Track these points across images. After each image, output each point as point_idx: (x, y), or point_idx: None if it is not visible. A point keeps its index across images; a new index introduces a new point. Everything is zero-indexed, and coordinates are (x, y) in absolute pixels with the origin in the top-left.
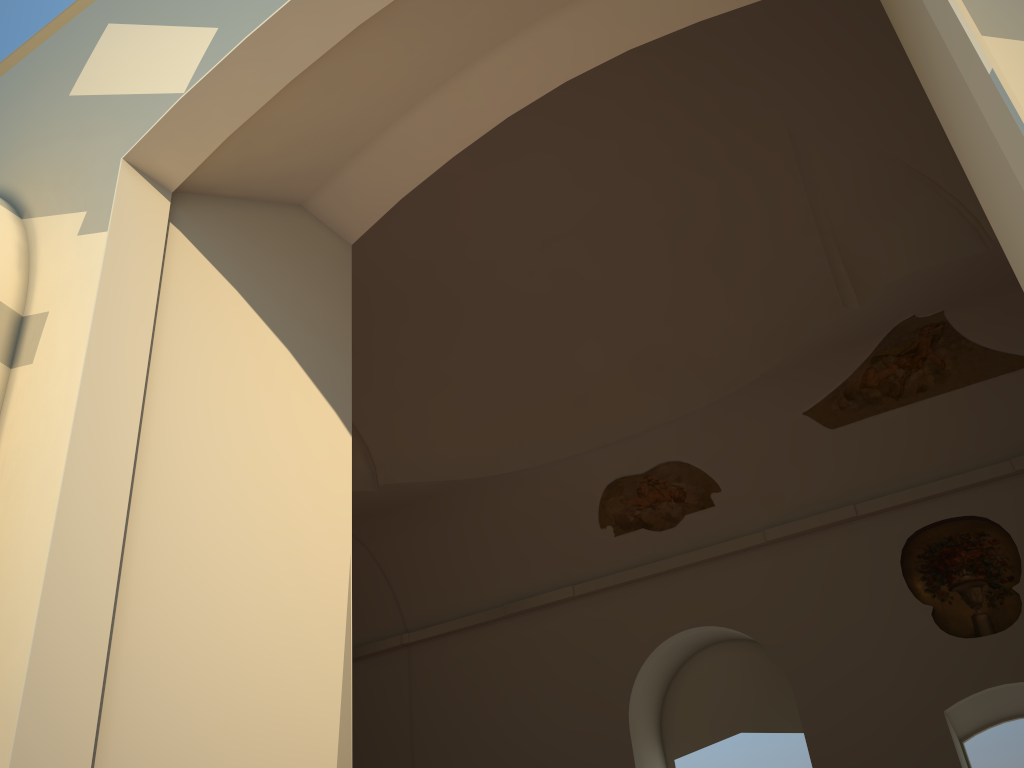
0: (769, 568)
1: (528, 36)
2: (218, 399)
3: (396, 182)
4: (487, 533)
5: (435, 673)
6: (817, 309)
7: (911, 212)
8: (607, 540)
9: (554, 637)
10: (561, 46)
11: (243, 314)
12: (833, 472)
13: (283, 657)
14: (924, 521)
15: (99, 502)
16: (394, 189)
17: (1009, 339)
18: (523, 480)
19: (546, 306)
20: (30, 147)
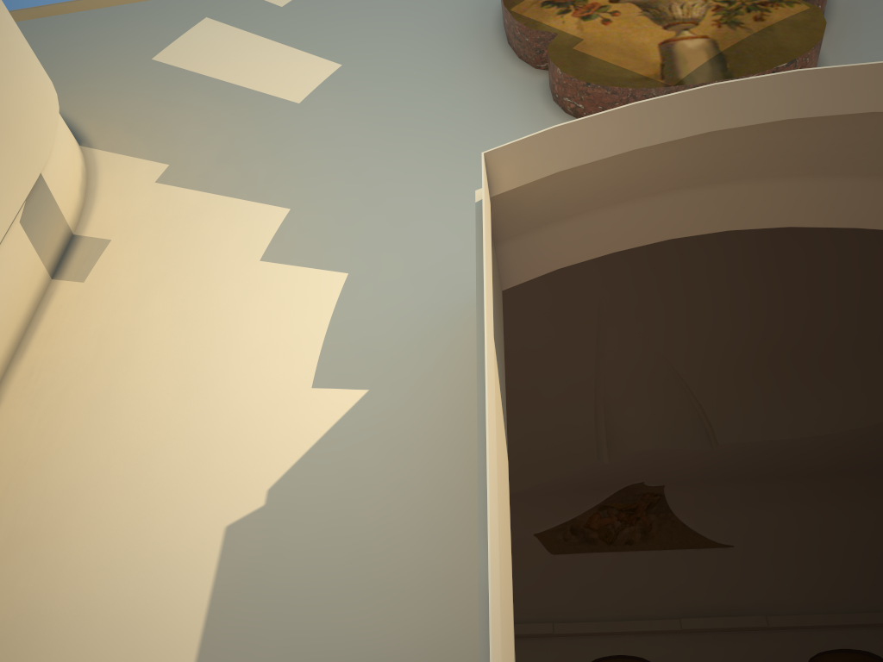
0: None
1: (732, 187)
2: None
3: (564, 254)
4: None
5: None
6: (575, 454)
7: (665, 403)
8: None
9: None
10: (747, 204)
11: None
12: (543, 591)
13: None
14: (604, 652)
15: (493, 465)
16: (559, 259)
17: (702, 522)
18: None
19: None
20: (96, 86)
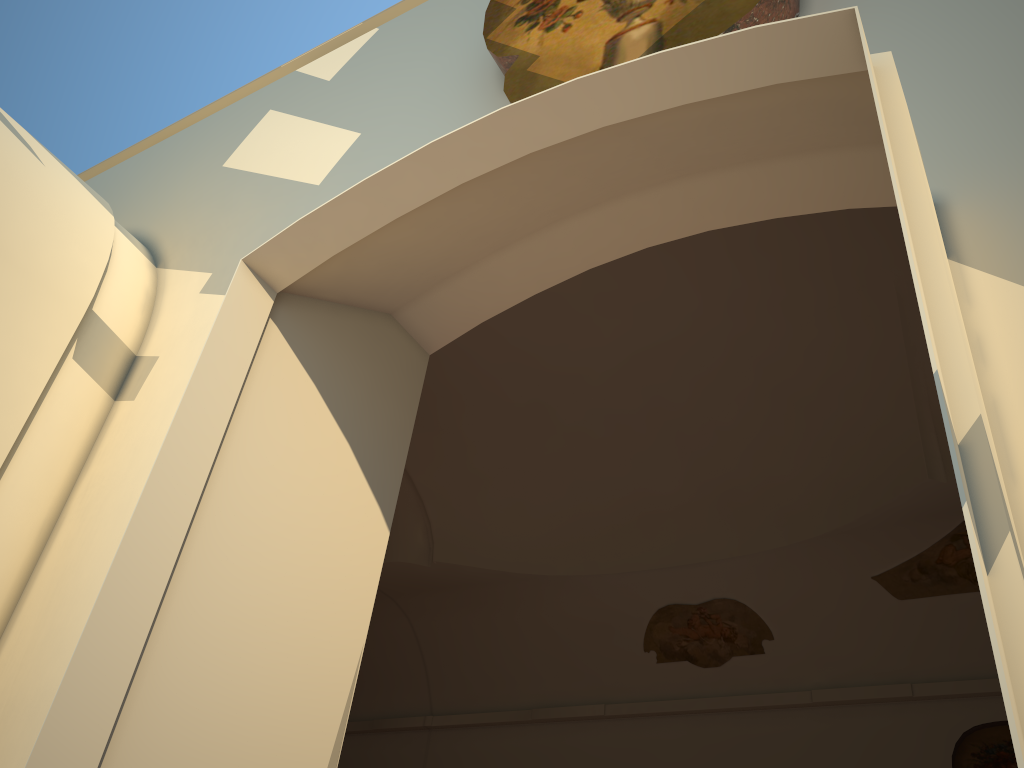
0: (810, 731)
1: (618, 204)
2: (275, 480)
3: (479, 307)
4: (529, 632)
5: (450, 763)
6: (901, 475)
7: None
8: (648, 665)
9: (576, 753)
10: (647, 217)
11: (315, 406)
12: (894, 645)
13: (279, 728)
14: (984, 718)
15: (150, 558)
16: (476, 313)
17: None
18: (575, 586)
19: (629, 419)
20: (179, 205)
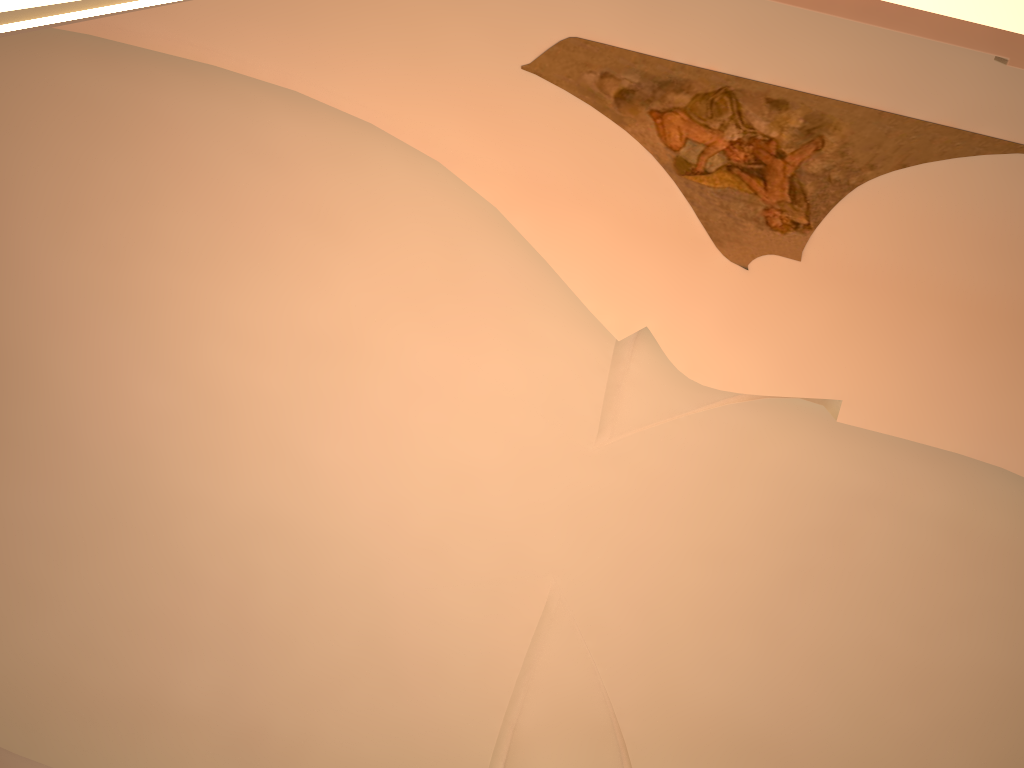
0: None
1: None
2: None
3: None
4: None
5: None
6: None
7: (591, 760)
8: None
9: None
10: None
11: None
12: None
13: None
14: None
15: None
16: None
17: None
18: None
19: (202, 591)
20: None
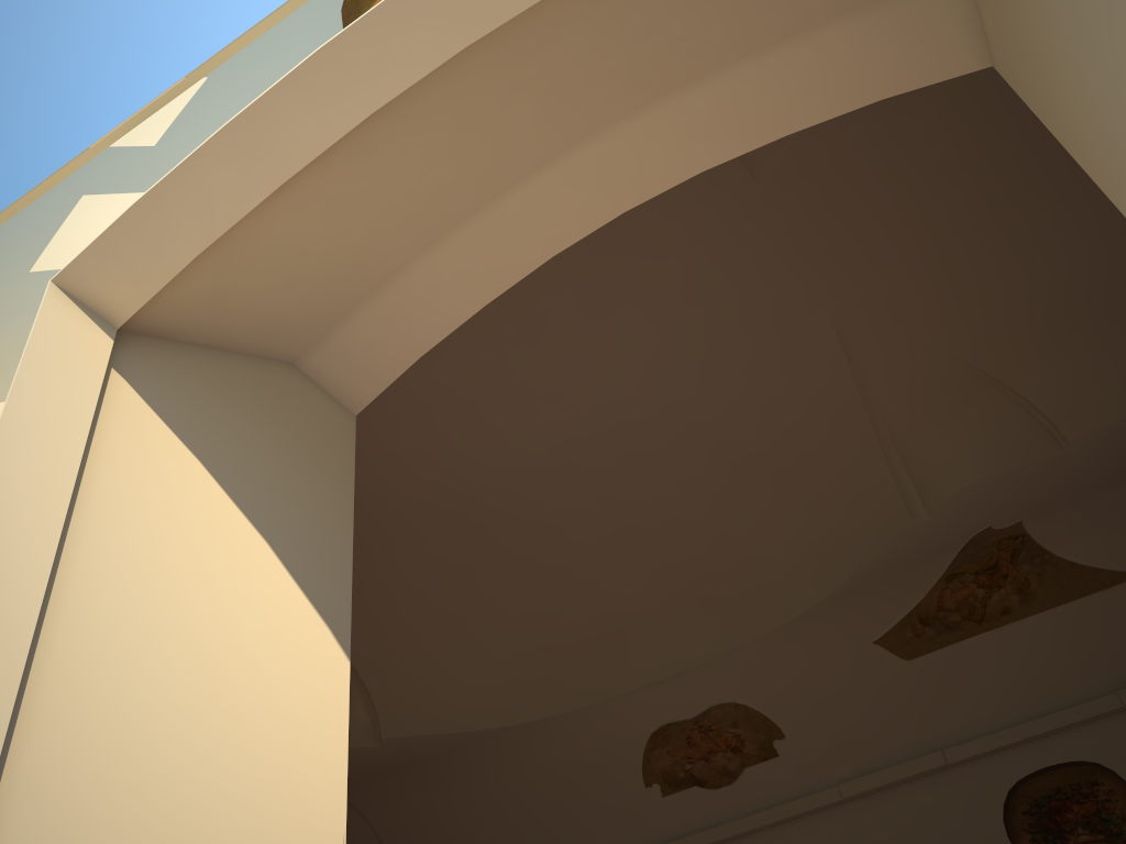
0: (848, 832)
1: (579, 154)
2: (161, 605)
3: (414, 336)
4: (510, 796)
5: None
6: (881, 521)
7: (976, 413)
8: (654, 801)
9: None
10: (619, 167)
11: (206, 492)
12: (914, 711)
13: None
14: (1026, 769)
15: None
16: (411, 345)
17: (1097, 552)
18: (552, 729)
19: (576, 524)
20: None
